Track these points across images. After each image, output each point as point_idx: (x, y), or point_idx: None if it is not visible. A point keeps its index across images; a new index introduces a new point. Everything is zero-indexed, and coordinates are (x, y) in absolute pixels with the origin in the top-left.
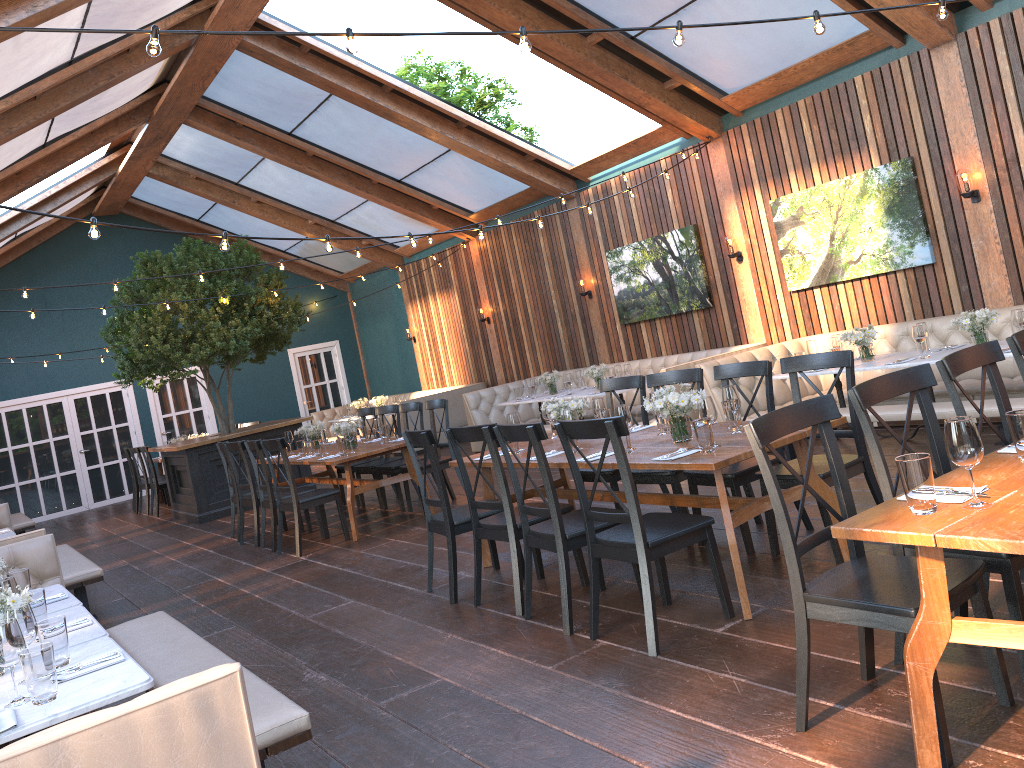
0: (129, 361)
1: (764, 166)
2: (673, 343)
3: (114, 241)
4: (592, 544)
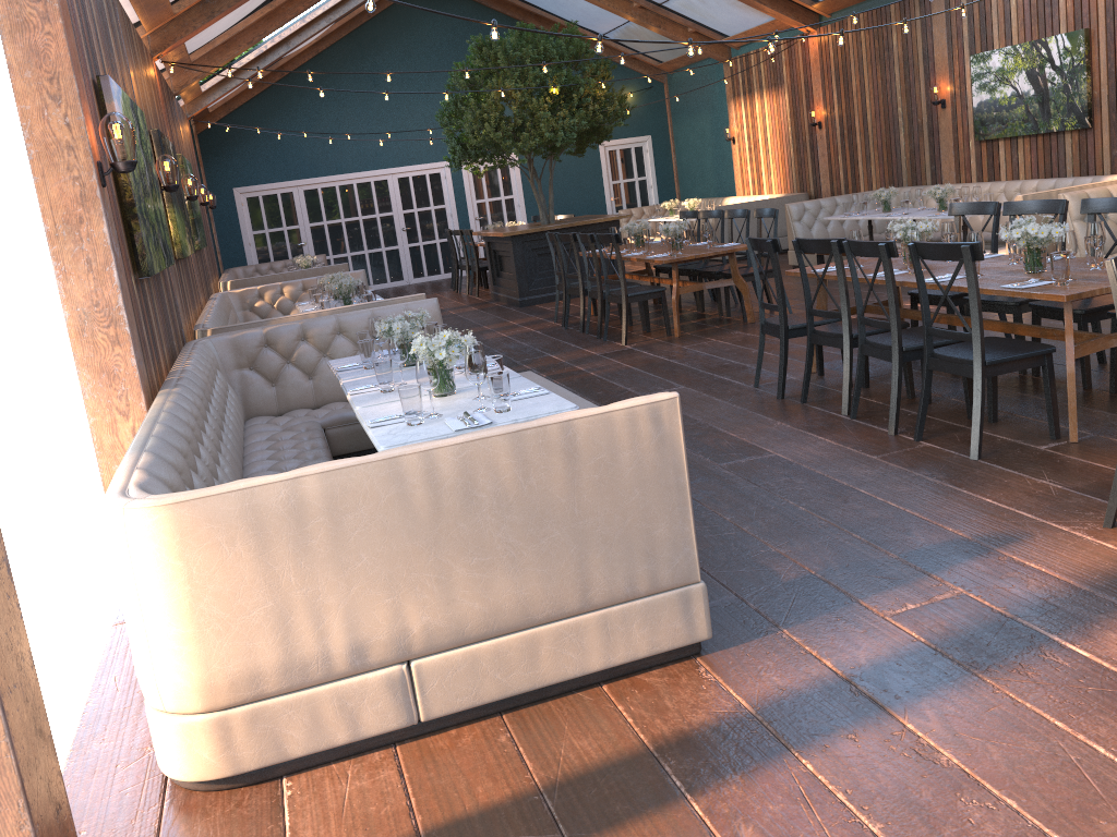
0: (460, 146)
1: None
2: (1035, 166)
3: (436, 19)
4: (928, 358)
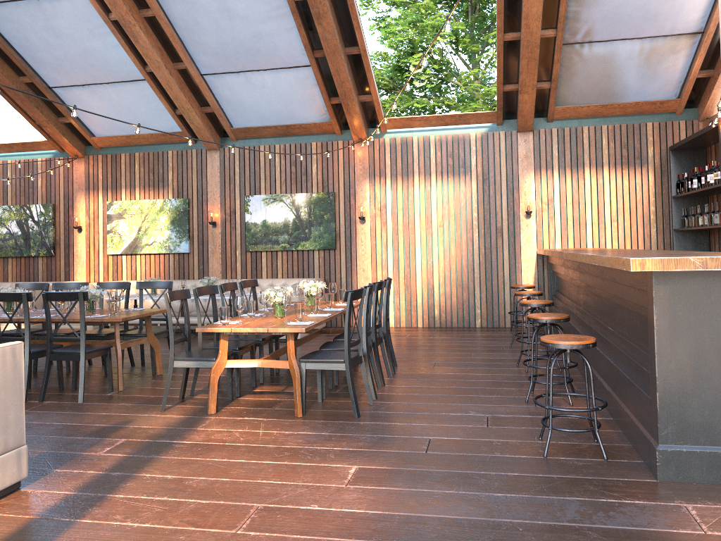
0: None
1: (108, 181)
2: (19, 274)
3: None
4: (50, 354)
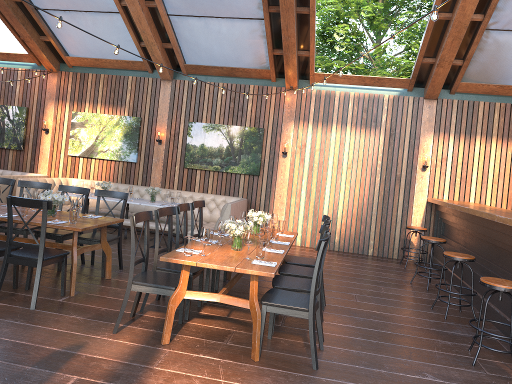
0: None
1: (75, 95)
2: None
3: None
4: (8, 256)
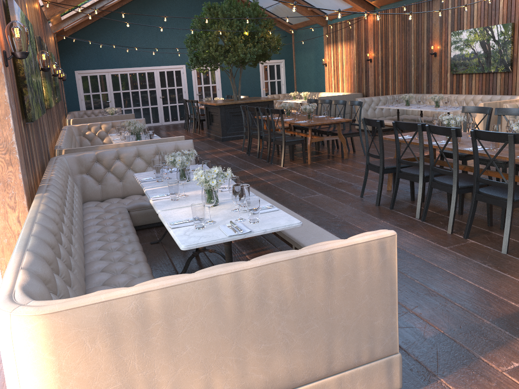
0: (195, 58)
1: None
2: (480, 88)
3: None
4: (476, 194)
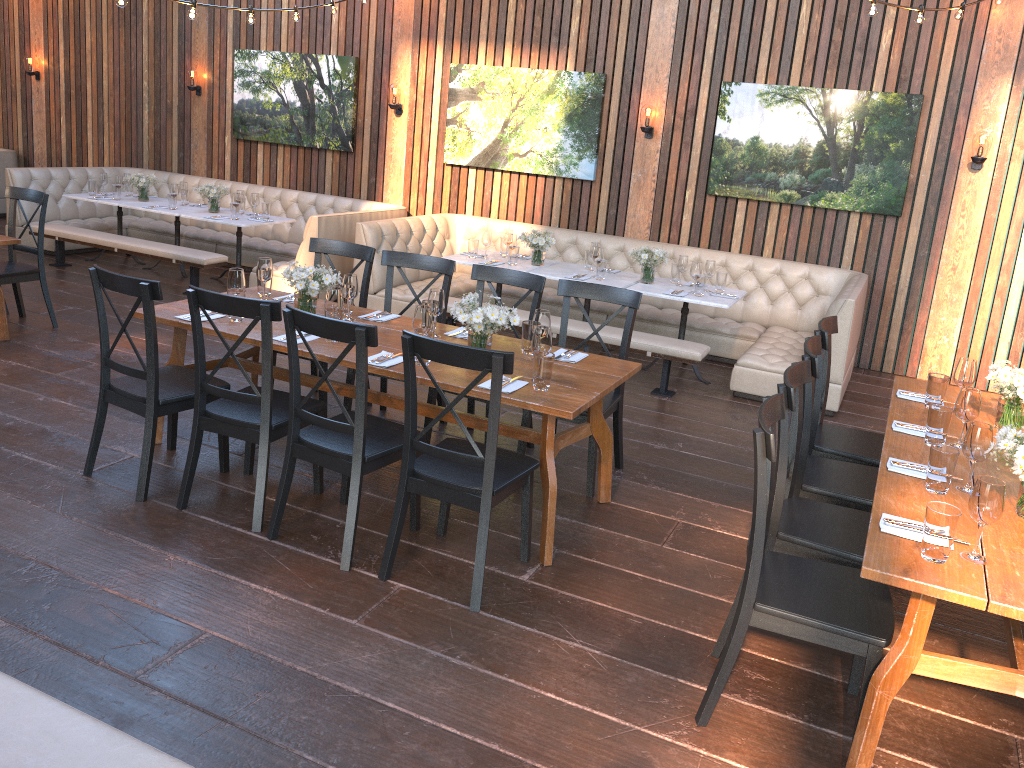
0: None
1: (455, 25)
2: (294, 177)
3: None
4: (409, 477)
